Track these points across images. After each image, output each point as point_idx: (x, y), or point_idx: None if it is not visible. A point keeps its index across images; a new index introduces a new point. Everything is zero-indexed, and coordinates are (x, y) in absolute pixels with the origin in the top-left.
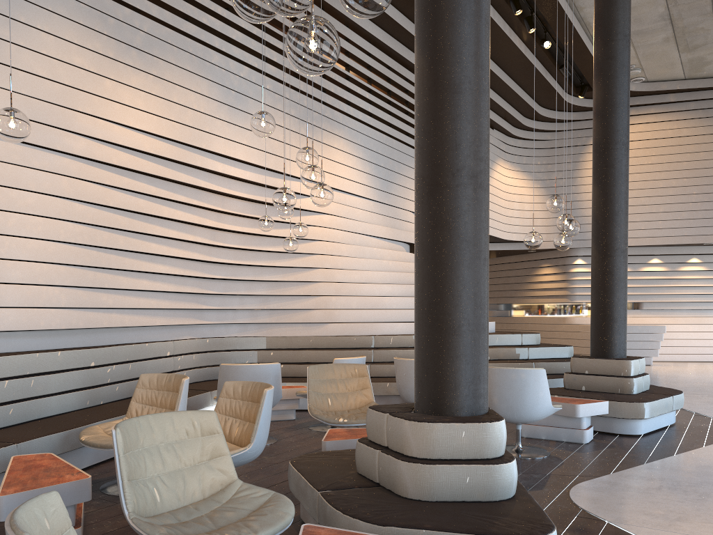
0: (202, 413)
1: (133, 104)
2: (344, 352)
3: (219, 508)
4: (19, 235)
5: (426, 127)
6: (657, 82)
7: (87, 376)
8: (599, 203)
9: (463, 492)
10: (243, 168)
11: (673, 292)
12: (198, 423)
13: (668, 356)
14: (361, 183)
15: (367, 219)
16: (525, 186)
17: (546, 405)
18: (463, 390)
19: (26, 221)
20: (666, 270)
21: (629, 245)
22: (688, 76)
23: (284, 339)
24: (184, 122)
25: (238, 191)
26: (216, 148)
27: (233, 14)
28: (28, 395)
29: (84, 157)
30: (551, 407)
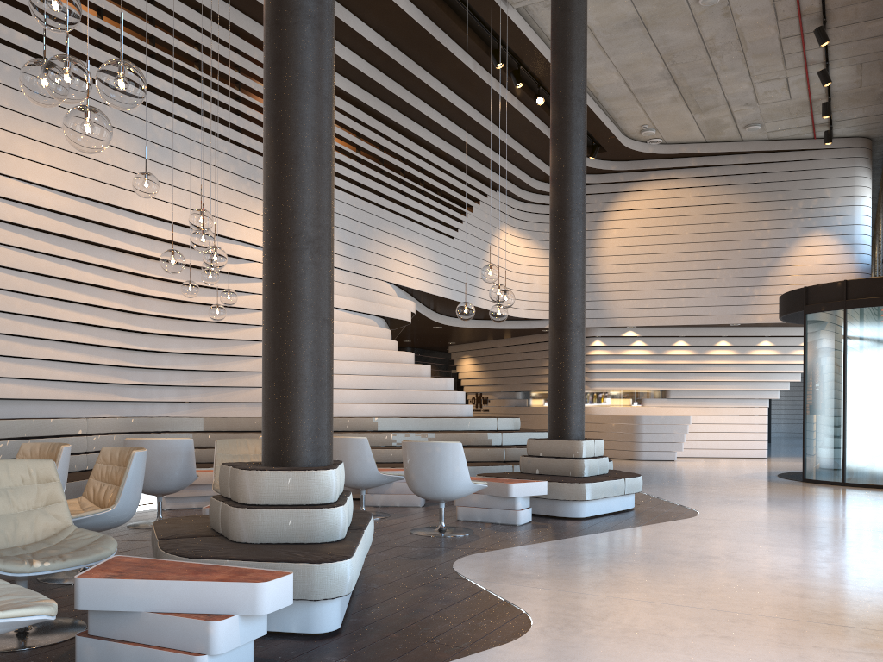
0: (39, 461)
1: (32, 157)
2: None
3: (47, 548)
4: None
5: (268, 195)
6: (676, 144)
7: None
8: (555, 274)
9: (286, 534)
10: (169, 229)
11: (702, 379)
12: (35, 471)
13: (698, 451)
14: None
15: None
16: (536, 256)
17: (464, 480)
18: (299, 442)
19: None
20: (693, 354)
21: (649, 325)
22: (709, 139)
23: (224, 420)
24: (95, 178)
25: None
26: (135, 205)
27: (158, 61)
28: None
29: None
30: (470, 482)
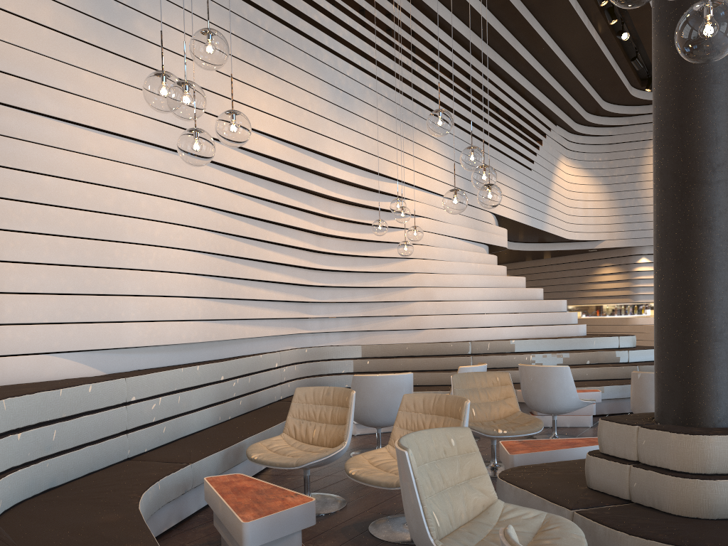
0: (456, 430)
1: (257, 106)
2: (442, 359)
3: (494, 531)
4: (164, 245)
5: (678, 121)
6: None
7: (218, 391)
8: None
9: None
10: (349, 171)
11: None
12: (454, 441)
13: None
14: (449, 184)
15: (454, 220)
16: (586, 183)
17: None
18: (725, 399)
19: (169, 230)
20: None
21: None
22: None
23: (379, 347)
24: (301, 124)
25: (344, 195)
26: (328, 150)
27: (339, 10)
28: (176, 412)
29: (216, 163)
30: None
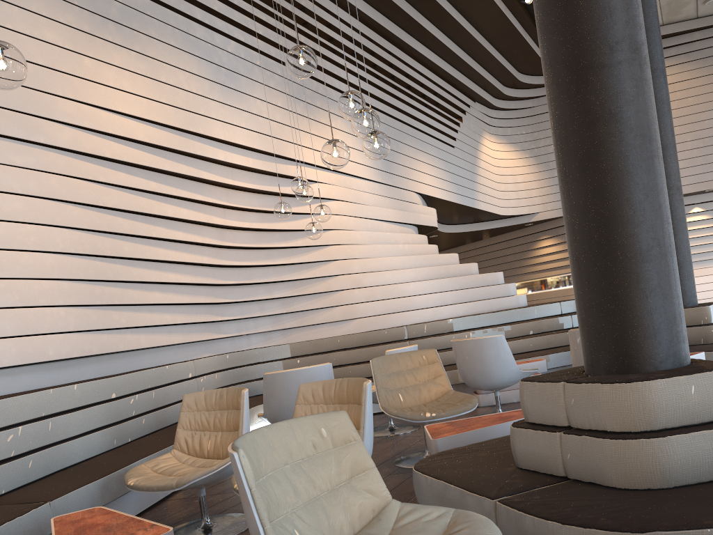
0: (328, 416)
1: (118, 85)
2: (377, 348)
3: None
4: (10, 248)
5: None
6: None
7: (110, 410)
8: None
9: (710, 468)
10: (245, 155)
11: None
12: (327, 431)
13: None
14: (364, 164)
15: (375, 202)
16: (513, 158)
17: None
18: (665, 334)
19: (15, 230)
20: None
21: None
22: (666, 21)
23: (309, 344)
24: (177, 105)
25: (243, 182)
26: (215, 132)
27: None
28: (47, 441)
29: (72, 151)
30: None
